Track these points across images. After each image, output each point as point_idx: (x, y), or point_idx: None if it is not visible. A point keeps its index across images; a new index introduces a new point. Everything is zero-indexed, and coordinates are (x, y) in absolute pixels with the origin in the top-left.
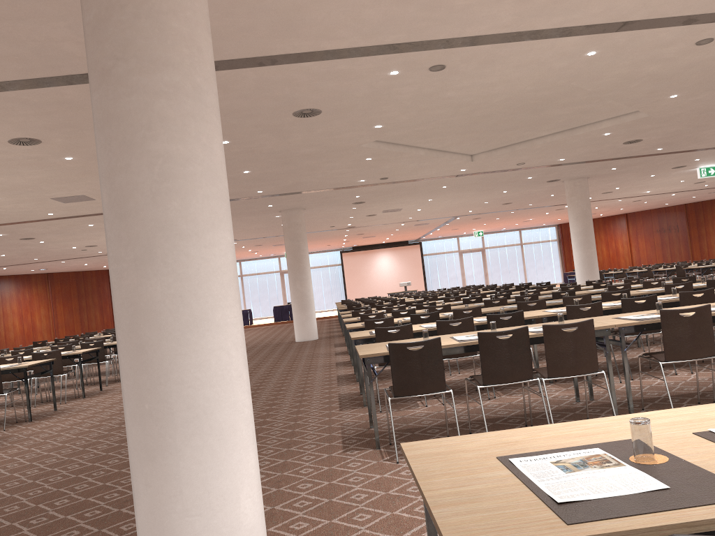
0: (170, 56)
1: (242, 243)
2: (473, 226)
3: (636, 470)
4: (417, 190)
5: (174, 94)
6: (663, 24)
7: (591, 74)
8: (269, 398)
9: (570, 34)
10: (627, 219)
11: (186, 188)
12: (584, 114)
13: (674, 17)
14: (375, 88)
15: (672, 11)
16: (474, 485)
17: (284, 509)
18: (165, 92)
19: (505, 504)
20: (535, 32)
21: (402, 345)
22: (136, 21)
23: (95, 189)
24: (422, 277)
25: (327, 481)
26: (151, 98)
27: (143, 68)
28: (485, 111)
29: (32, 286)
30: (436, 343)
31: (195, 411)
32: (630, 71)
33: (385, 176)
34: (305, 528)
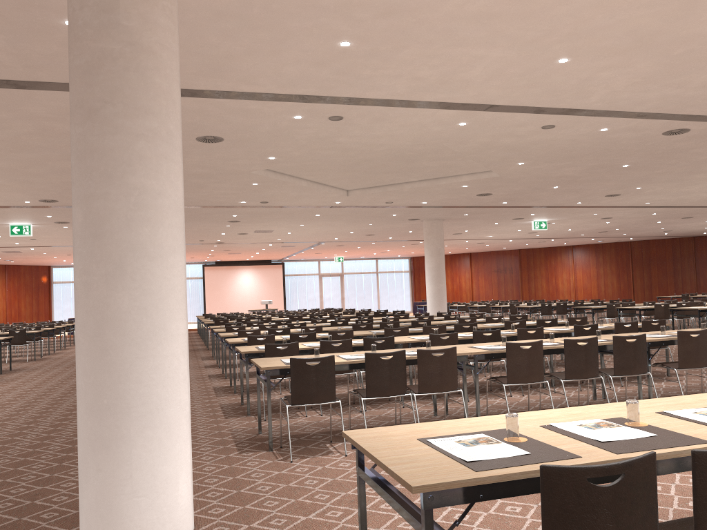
0: (152, 105)
1: None
2: (335, 252)
3: (509, 445)
4: (292, 215)
5: (152, 138)
6: (520, 110)
7: (460, 139)
8: None
9: (448, 108)
10: (471, 258)
11: (156, 217)
12: (449, 168)
13: (528, 107)
14: (278, 127)
15: (527, 102)
16: (409, 454)
17: (198, 498)
18: (145, 135)
19: (434, 463)
20: (422, 102)
21: (302, 360)
22: (125, 73)
23: None
24: (282, 296)
25: (231, 476)
26: (133, 139)
27: (128, 113)
28: (367, 156)
29: None
30: (330, 359)
31: (149, 407)
32: (490, 141)
33: (265, 201)
34: (223, 512)
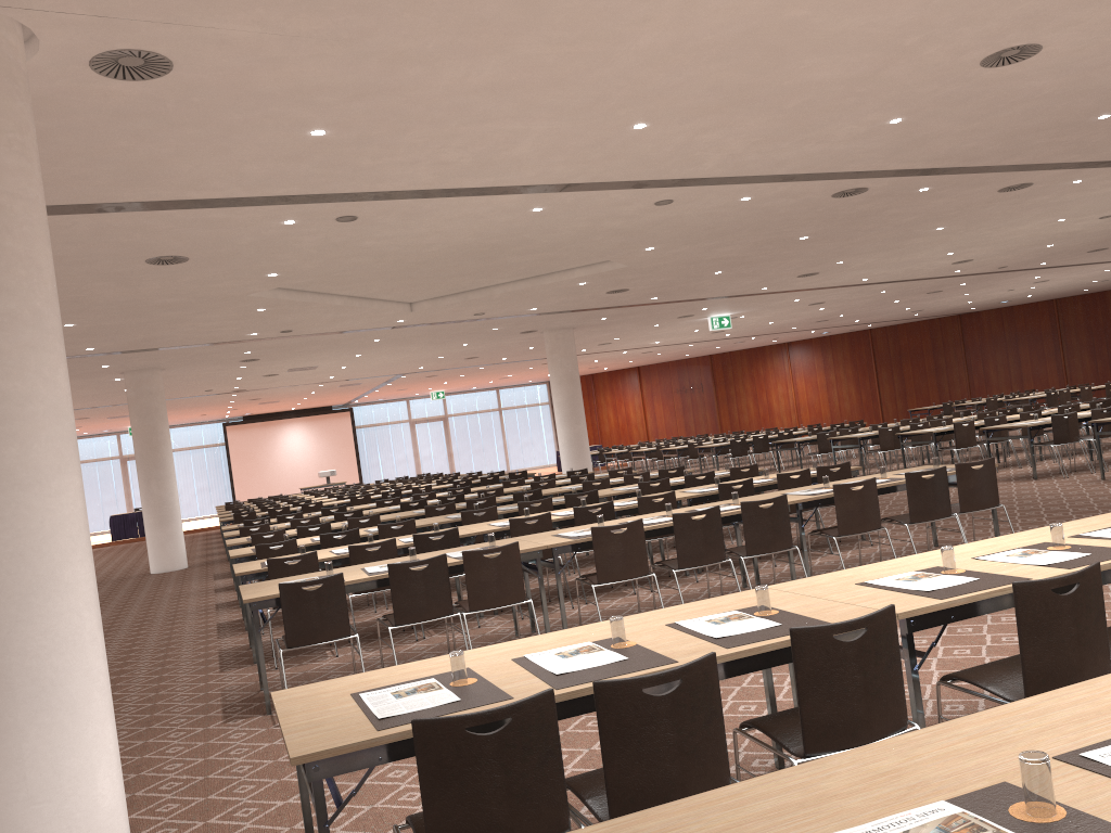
0: (4, 280)
1: None
2: (428, 385)
3: (448, 690)
4: (337, 344)
5: (10, 324)
6: (611, 187)
7: (544, 227)
8: (114, 664)
9: (506, 192)
10: (640, 374)
11: (26, 430)
12: (550, 261)
13: (622, 182)
14: (265, 236)
15: (617, 177)
16: (324, 716)
17: (148, 793)
18: None
19: (341, 724)
20: (465, 190)
21: (296, 584)
22: None
23: None
24: (354, 461)
25: (203, 757)
26: None
27: None
28: (420, 257)
29: None
30: (337, 579)
31: (42, 684)
32: (589, 225)
33: (287, 329)
34: (175, 809)
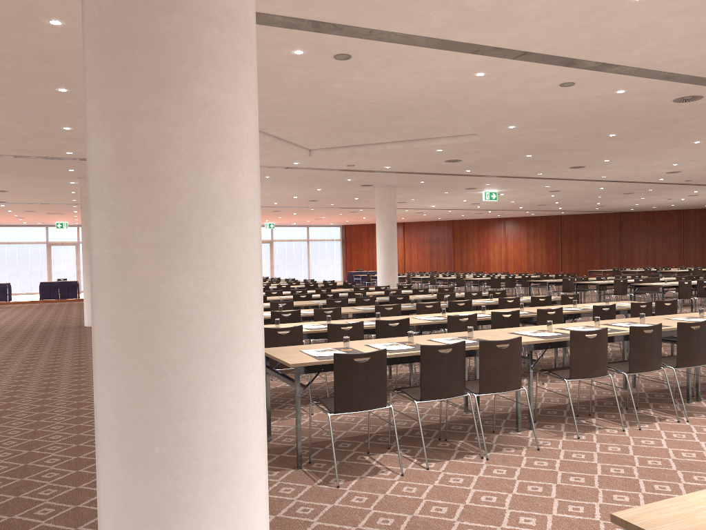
0: None
1: (11, 207)
2: (268, 218)
3: None
4: None
5: (228, 25)
6: (551, 61)
7: (466, 93)
8: None
9: (476, 52)
10: (404, 228)
11: (233, 154)
12: (430, 128)
13: (563, 57)
14: (269, 64)
15: (565, 51)
16: None
17: None
18: (218, 19)
19: None
20: (451, 43)
21: (349, 356)
22: None
23: None
24: None
25: (271, 514)
26: (200, 22)
27: None
28: (350, 109)
29: None
30: (382, 354)
31: (225, 455)
32: (496, 98)
33: None
34: None
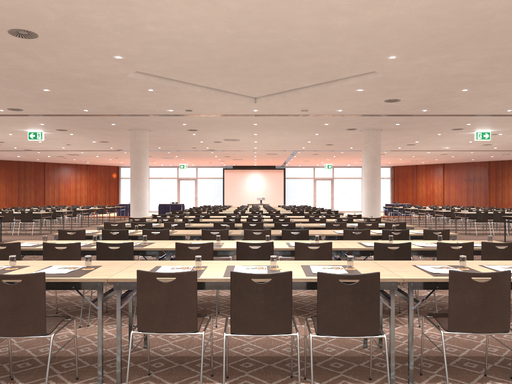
0: None
1: None
2: (319, 160)
3: None
4: (233, 124)
5: None
6: None
7: (281, 21)
8: None
9: None
10: (443, 168)
11: None
12: (326, 68)
13: None
14: (59, 12)
15: None
16: None
17: None
18: None
19: None
20: None
21: None
22: None
23: None
24: (282, 194)
25: None
26: None
27: None
28: (222, 54)
29: None
30: None
31: None
32: (320, 23)
33: (188, 109)
34: None
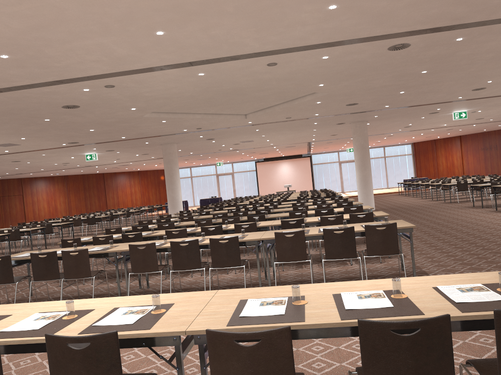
0: None
1: None
2: (337, 146)
3: None
4: (239, 132)
5: None
6: (218, 61)
7: (227, 81)
8: None
9: (163, 69)
10: (460, 140)
11: None
12: (283, 93)
13: (219, 58)
14: (90, 95)
15: (210, 56)
16: None
17: None
18: None
19: None
20: (137, 70)
21: None
22: None
23: (11, 140)
24: (311, 180)
25: None
26: None
27: None
28: (203, 96)
29: (55, 183)
30: (7, 257)
31: None
32: (253, 78)
33: (197, 127)
34: None
